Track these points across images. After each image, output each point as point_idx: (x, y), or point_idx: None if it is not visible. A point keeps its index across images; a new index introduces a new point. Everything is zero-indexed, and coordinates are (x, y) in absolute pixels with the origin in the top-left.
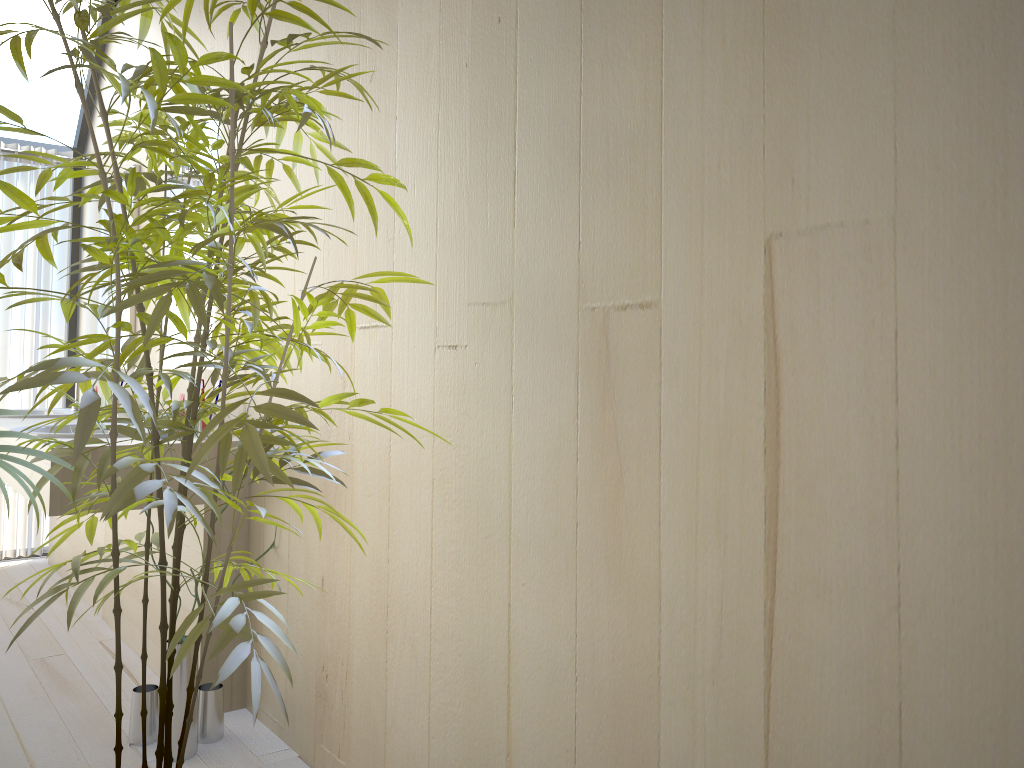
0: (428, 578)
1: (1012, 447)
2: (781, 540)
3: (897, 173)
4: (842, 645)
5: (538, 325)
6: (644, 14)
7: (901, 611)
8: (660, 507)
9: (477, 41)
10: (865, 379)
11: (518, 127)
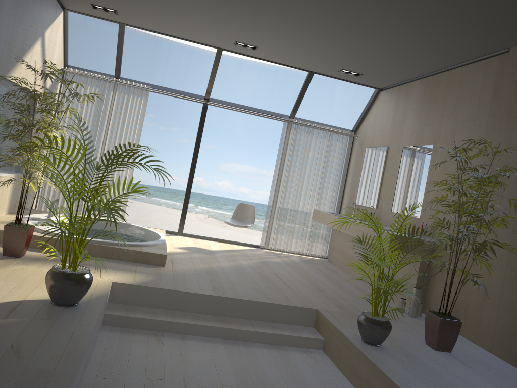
0: (501, 286)
1: None
2: None
3: None
4: None
5: None
6: None
7: None
8: None
9: None
10: None
11: None
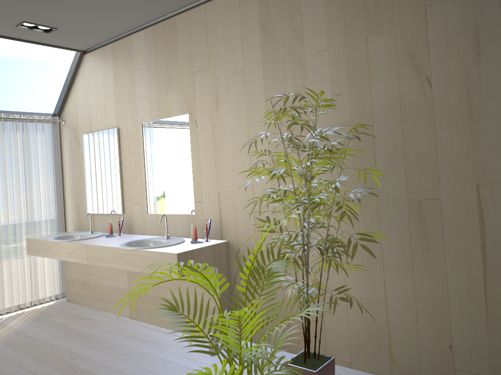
0: (343, 280)
1: None
2: (487, 257)
3: None
4: None
5: (390, 203)
6: (427, 120)
7: None
8: (444, 252)
9: (352, 115)
10: None
11: (375, 144)
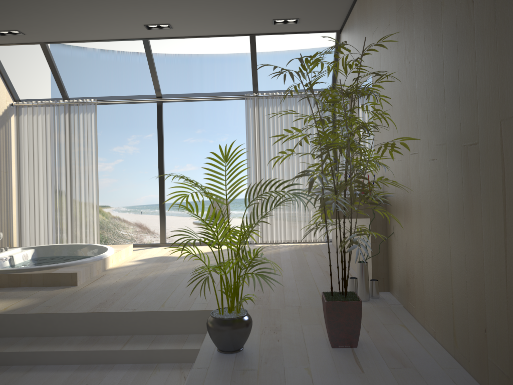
0: (431, 240)
1: None
2: (507, 219)
3: None
4: None
5: (452, 151)
6: (471, 45)
7: None
8: (481, 211)
9: (434, 52)
10: None
11: (444, 83)
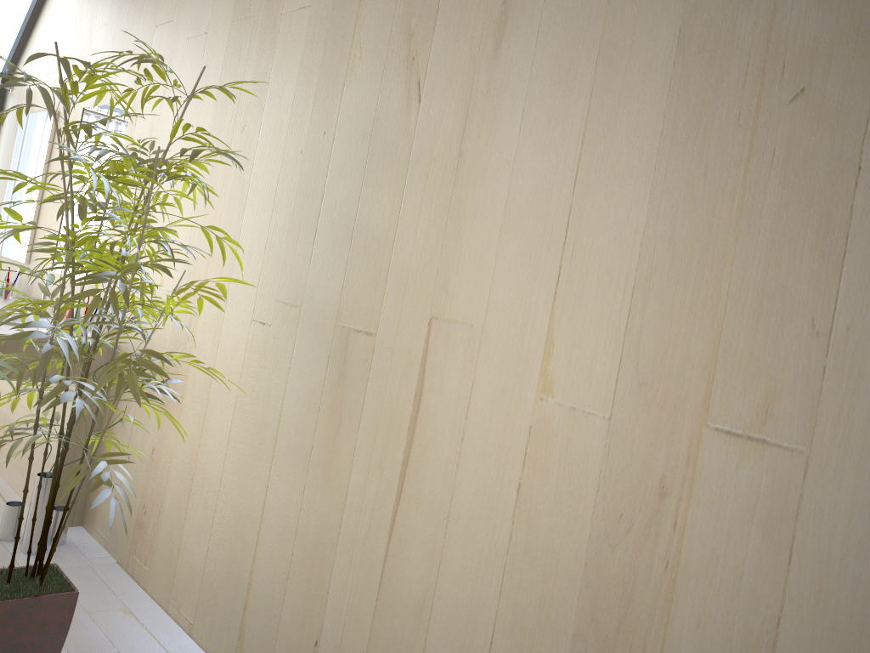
0: (222, 461)
1: (503, 451)
2: (407, 475)
3: (488, 306)
4: (422, 532)
5: (313, 326)
6: (398, 170)
7: (448, 520)
8: (356, 446)
9: (310, 140)
10: (456, 404)
11: (323, 204)
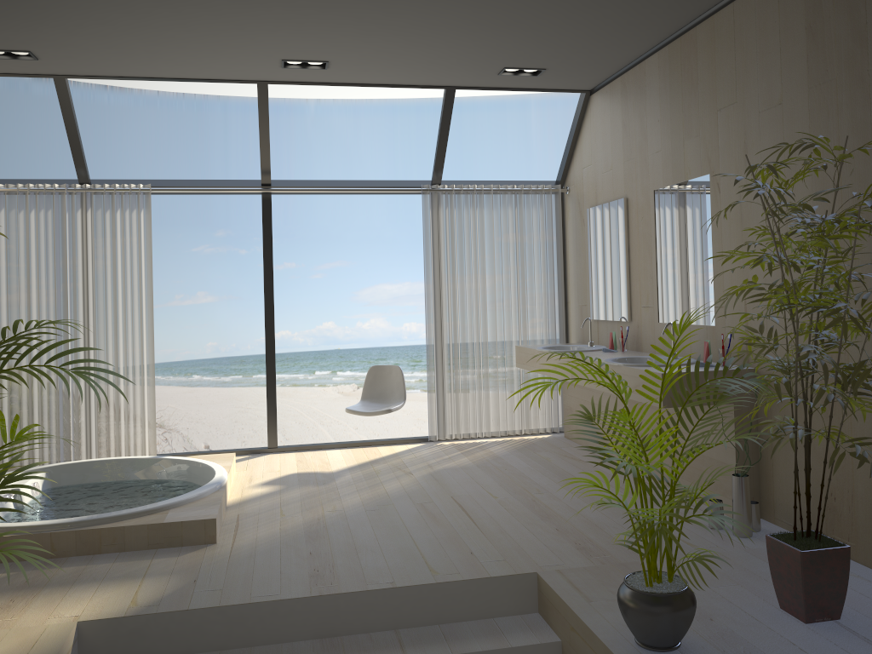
0: None
1: None
2: None
3: None
4: None
5: None
6: None
7: None
8: None
9: None
10: None
11: None
